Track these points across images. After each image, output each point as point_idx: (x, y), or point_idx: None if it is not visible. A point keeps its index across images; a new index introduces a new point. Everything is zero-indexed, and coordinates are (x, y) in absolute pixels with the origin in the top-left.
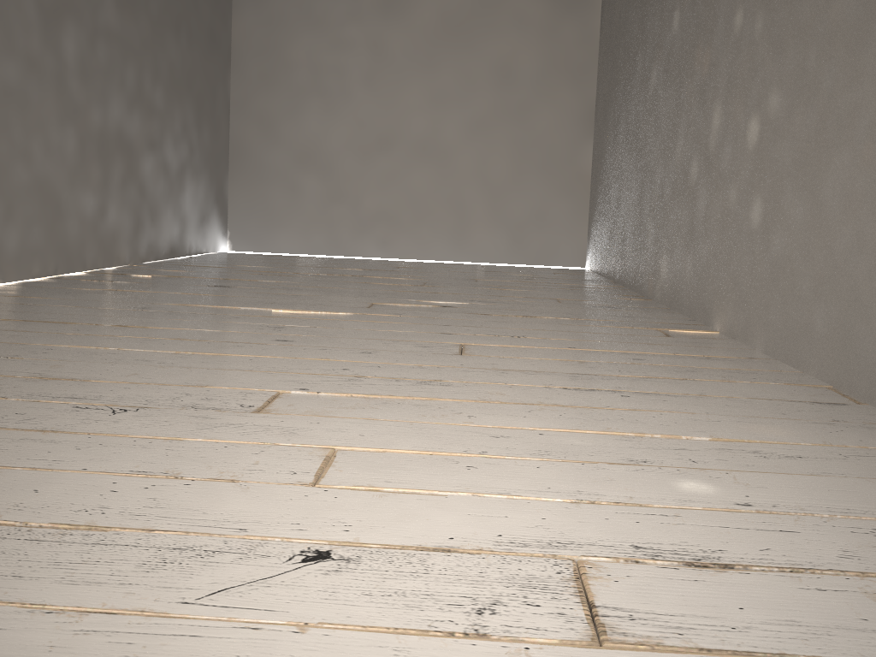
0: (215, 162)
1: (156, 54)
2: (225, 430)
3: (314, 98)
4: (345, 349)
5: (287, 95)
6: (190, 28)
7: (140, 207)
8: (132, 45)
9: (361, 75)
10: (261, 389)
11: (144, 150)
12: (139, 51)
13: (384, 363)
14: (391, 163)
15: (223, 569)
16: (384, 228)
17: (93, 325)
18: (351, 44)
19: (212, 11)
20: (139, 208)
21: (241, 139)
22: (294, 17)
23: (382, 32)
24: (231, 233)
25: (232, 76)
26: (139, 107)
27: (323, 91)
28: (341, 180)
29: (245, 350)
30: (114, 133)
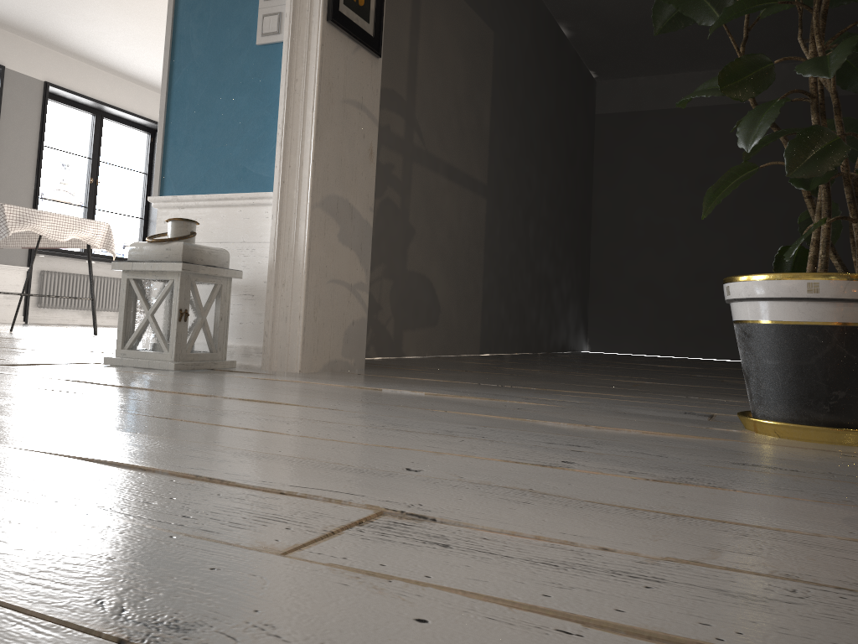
0: (582, 292)
1: (559, 228)
2: (682, 376)
3: (648, 247)
4: (709, 372)
5: (629, 246)
6: (573, 209)
7: (551, 318)
8: (551, 225)
9: (682, 230)
10: (684, 374)
11: (553, 284)
12: (553, 228)
13: (730, 375)
14: (705, 290)
15: (708, 383)
16: (701, 337)
17: (584, 363)
18: (674, 210)
19: (583, 196)
20: (551, 319)
21: (597, 276)
22: (634, 195)
23: (697, 201)
24: (590, 340)
25: (591, 235)
26: (552, 260)
27: (655, 242)
28: (668, 302)
29: (663, 370)
30: (543, 275)
